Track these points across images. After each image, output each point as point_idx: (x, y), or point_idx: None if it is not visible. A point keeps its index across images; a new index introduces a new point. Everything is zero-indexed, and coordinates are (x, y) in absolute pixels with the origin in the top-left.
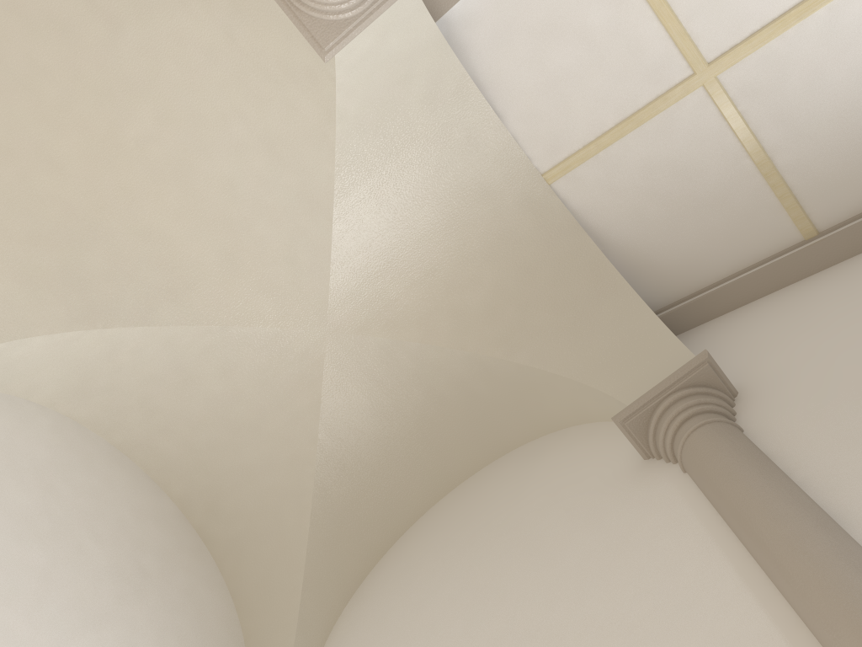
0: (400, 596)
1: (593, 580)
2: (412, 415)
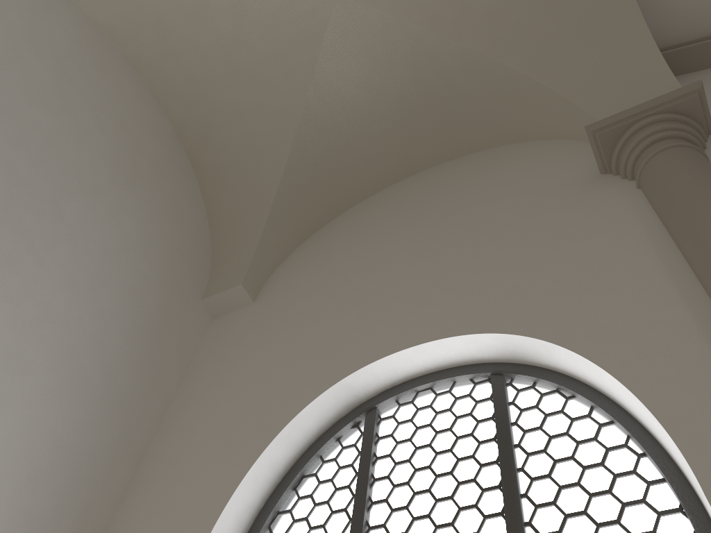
0: (347, 245)
1: (525, 258)
2: (394, 98)
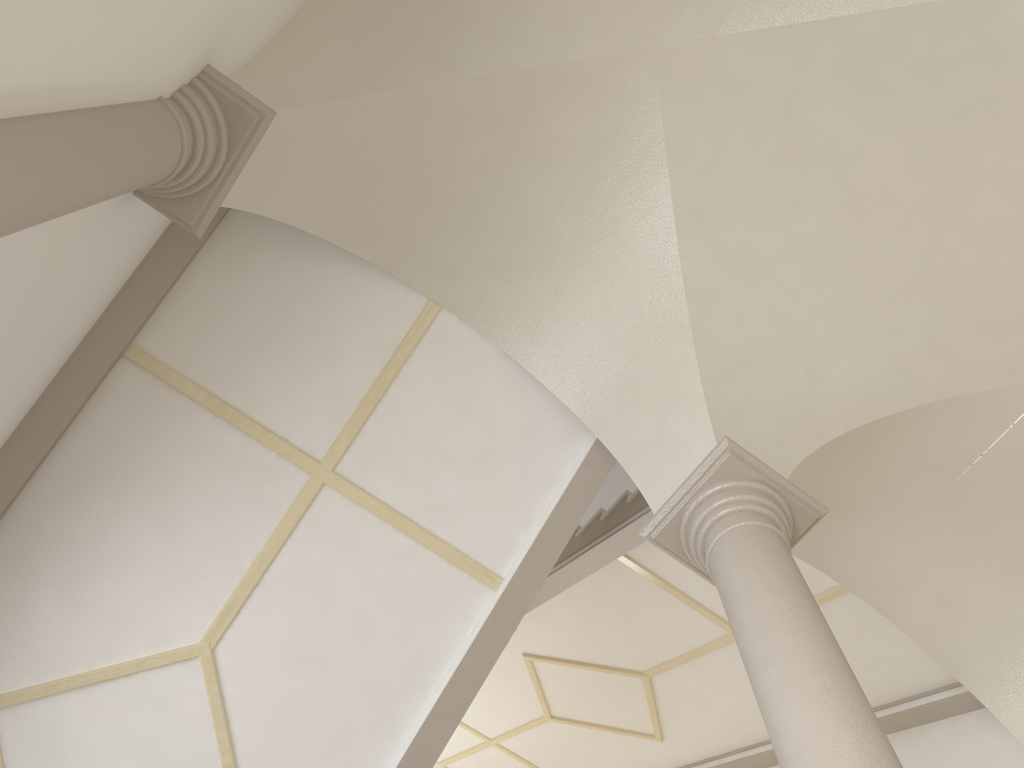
0: None
1: None
2: None
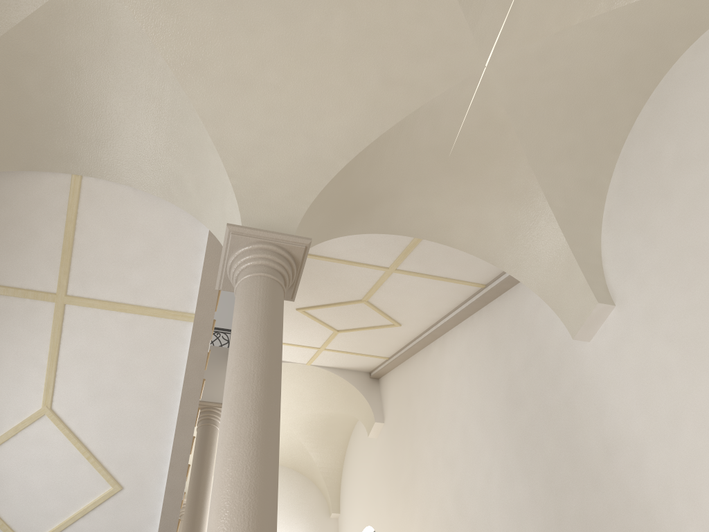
0: None
1: None
2: None
